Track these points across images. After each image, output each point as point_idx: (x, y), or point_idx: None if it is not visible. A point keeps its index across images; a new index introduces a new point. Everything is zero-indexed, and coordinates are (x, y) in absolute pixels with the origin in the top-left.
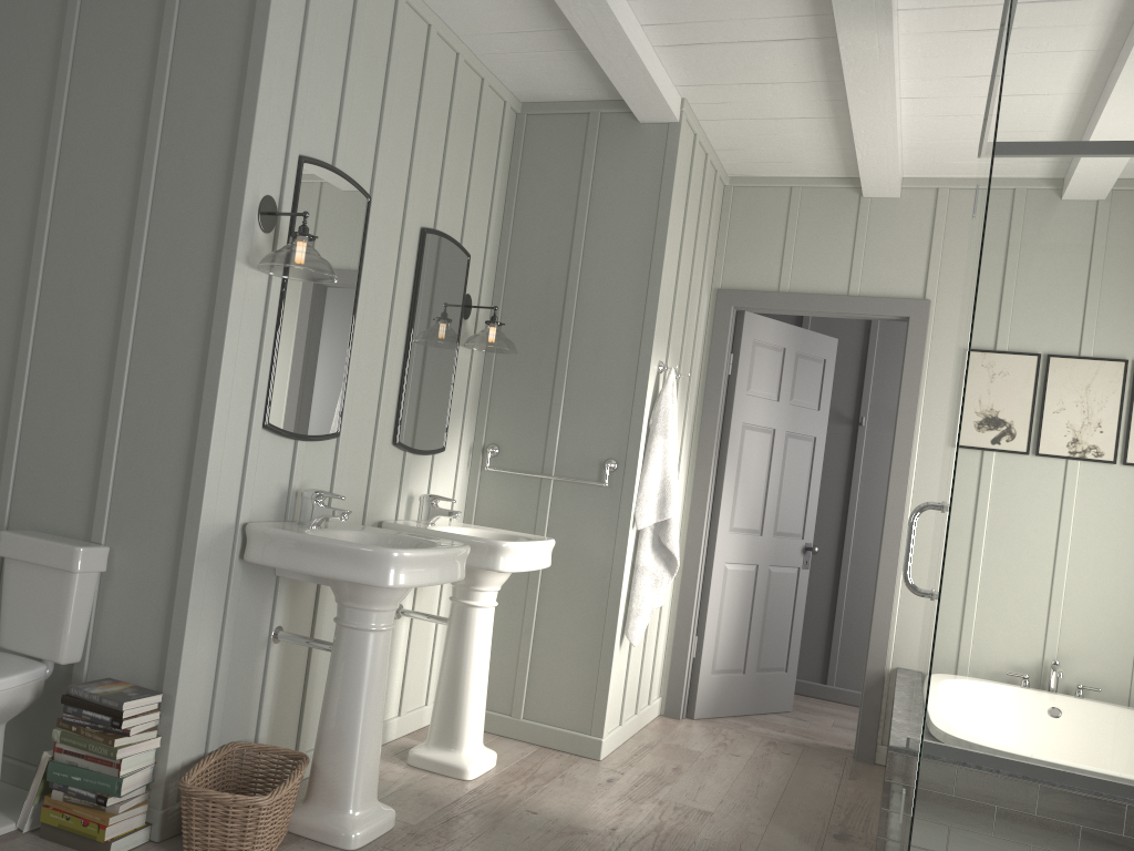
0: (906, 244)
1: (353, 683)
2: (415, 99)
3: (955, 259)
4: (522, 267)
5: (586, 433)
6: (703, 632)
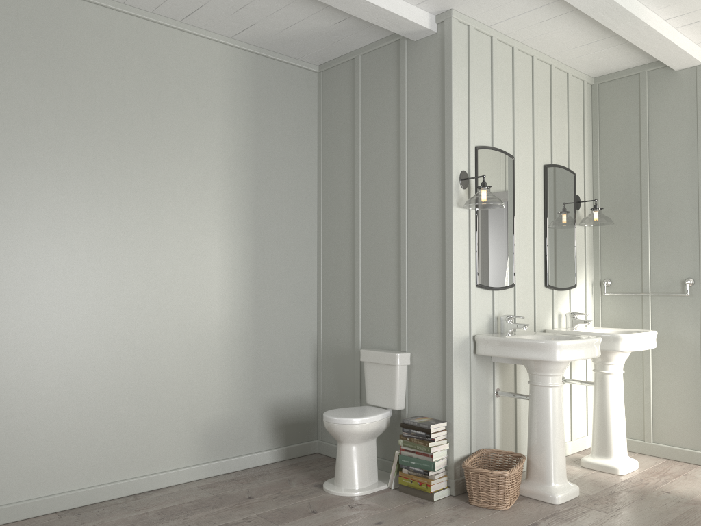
0: None
1: (544, 415)
2: (530, 97)
3: None
4: (609, 172)
5: (668, 265)
6: None
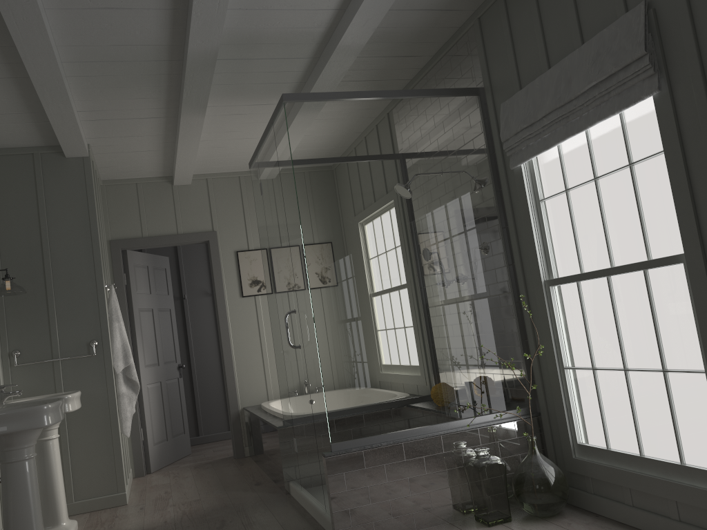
0: (199, 206)
1: (24, 492)
2: None
3: (222, 211)
4: (9, 244)
5: (75, 330)
6: (145, 424)
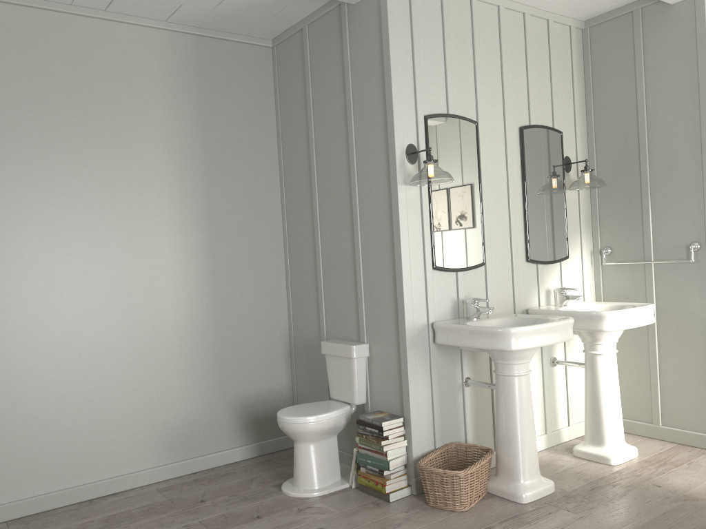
0: None
1: (509, 407)
2: (497, 53)
3: None
4: (604, 128)
5: (671, 228)
6: None
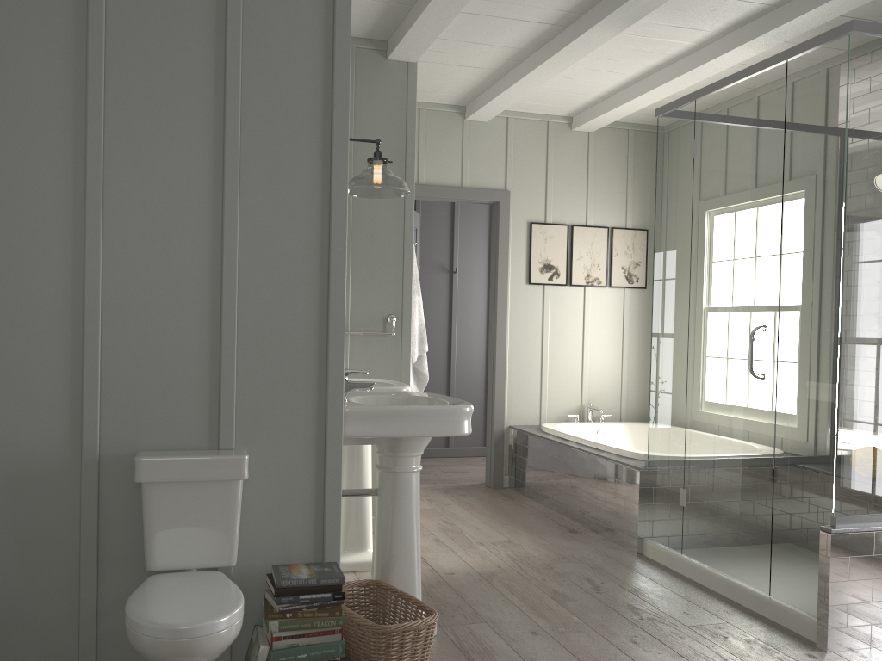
0: (492, 153)
1: (412, 513)
2: None
3: (520, 165)
4: None
5: (370, 297)
6: None
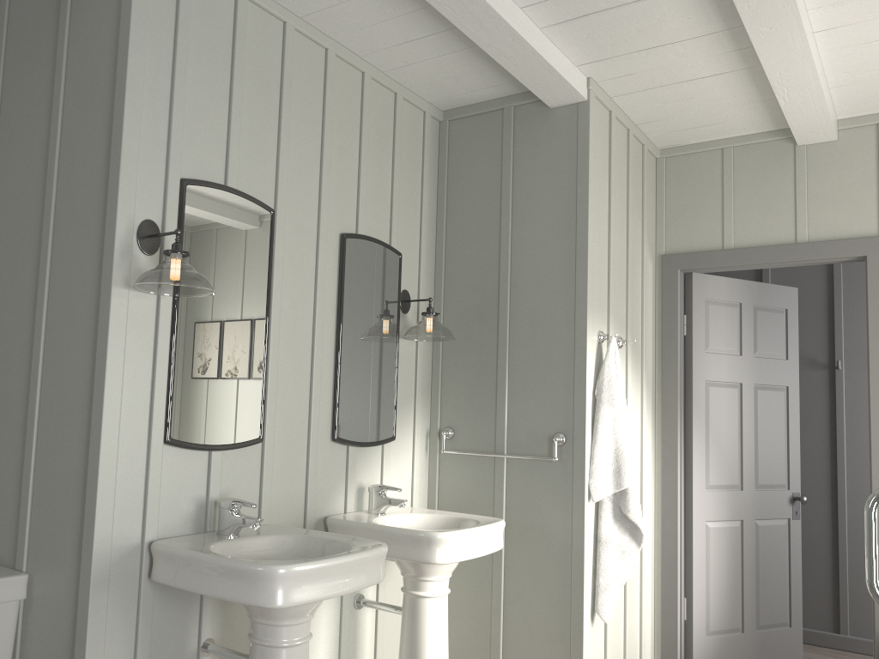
0: (851, 184)
1: None
2: (319, 116)
3: None
4: (457, 259)
5: (532, 409)
6: (691, 593)
